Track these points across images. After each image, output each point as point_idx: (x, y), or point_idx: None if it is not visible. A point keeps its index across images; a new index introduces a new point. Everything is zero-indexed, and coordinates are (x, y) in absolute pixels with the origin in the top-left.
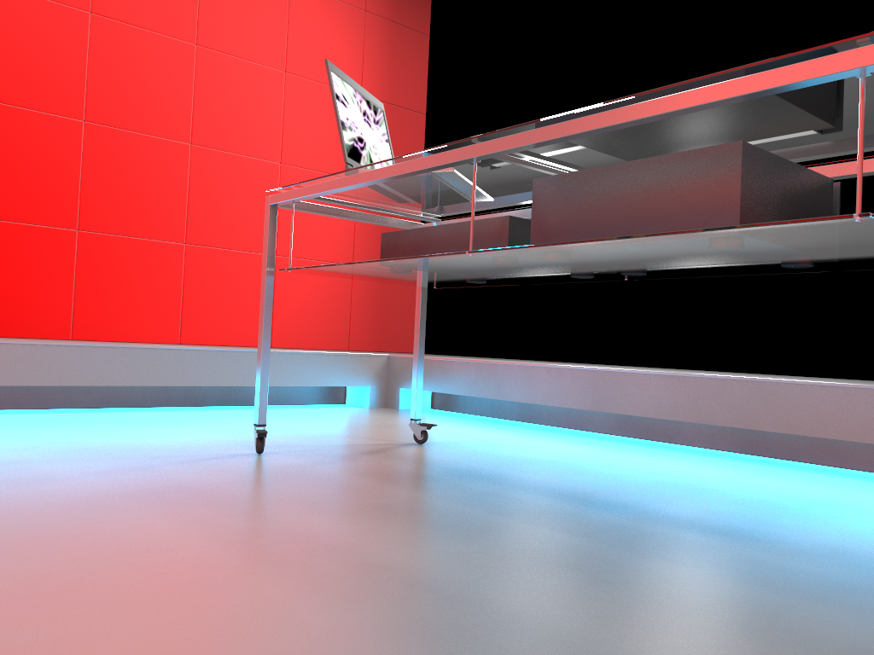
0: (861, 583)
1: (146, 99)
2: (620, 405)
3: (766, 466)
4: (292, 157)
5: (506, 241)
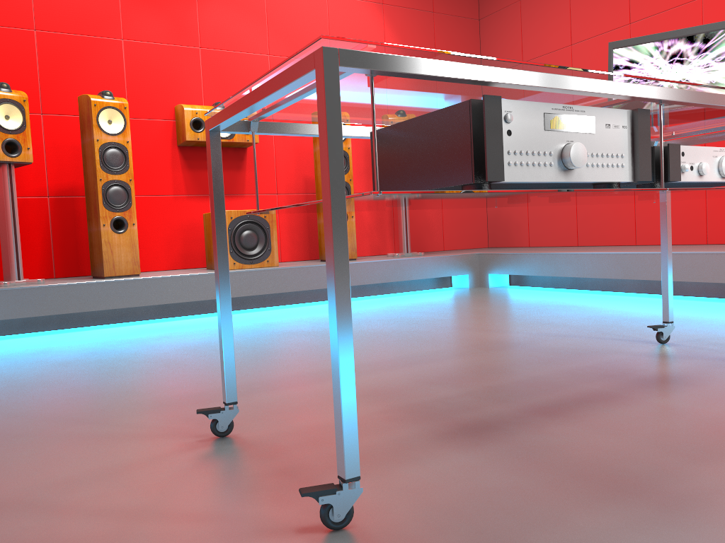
0: (326, 446)
1: None
2: None
3: None
4: None
5: None
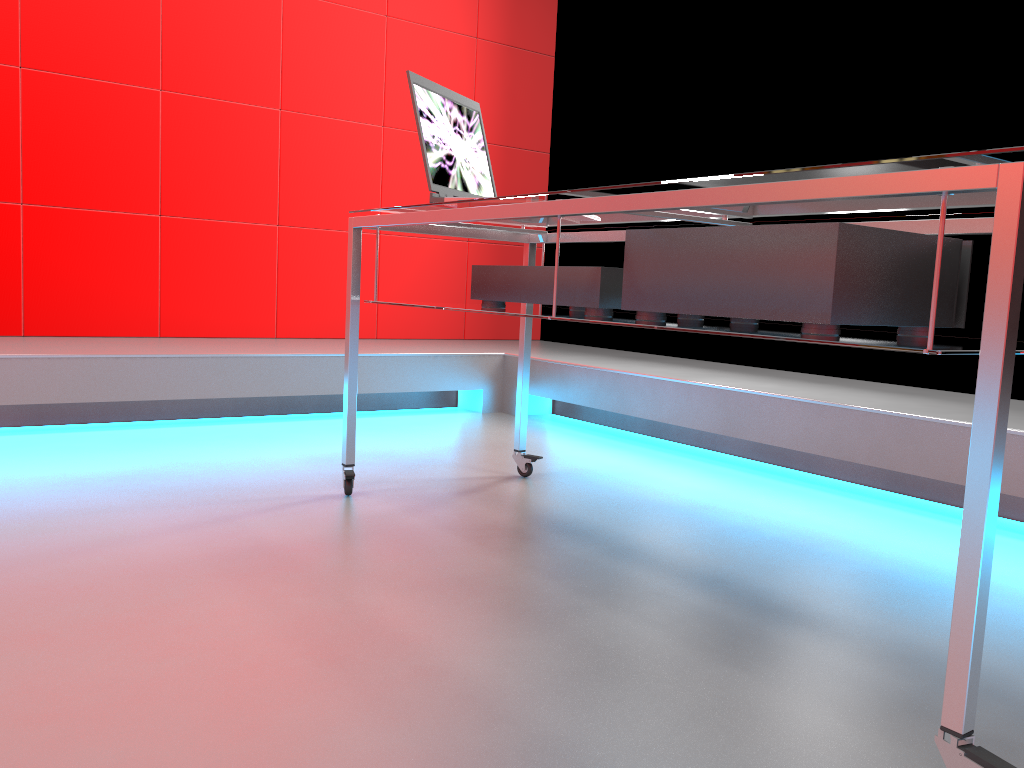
0: (931, 703)
1: (228, 60)
2: (753, 432)
3: (908, 514)
4: (396, 118)
5: (597, 296)
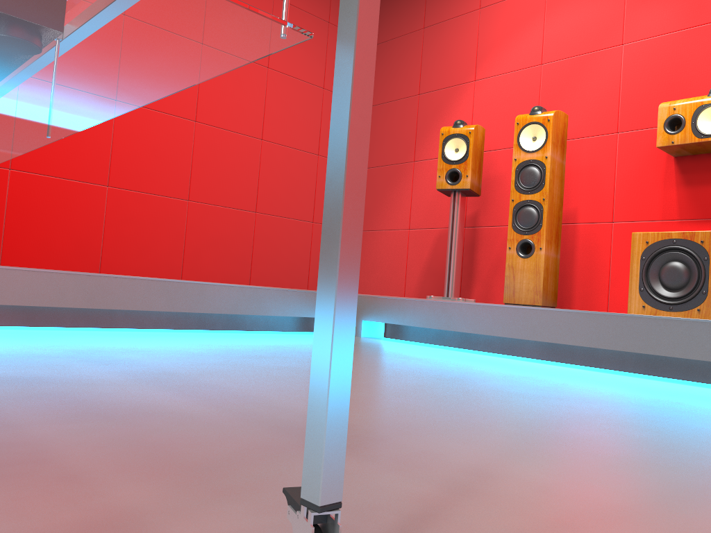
0: None
1: None
2: None
3: None
4: None
5: None
